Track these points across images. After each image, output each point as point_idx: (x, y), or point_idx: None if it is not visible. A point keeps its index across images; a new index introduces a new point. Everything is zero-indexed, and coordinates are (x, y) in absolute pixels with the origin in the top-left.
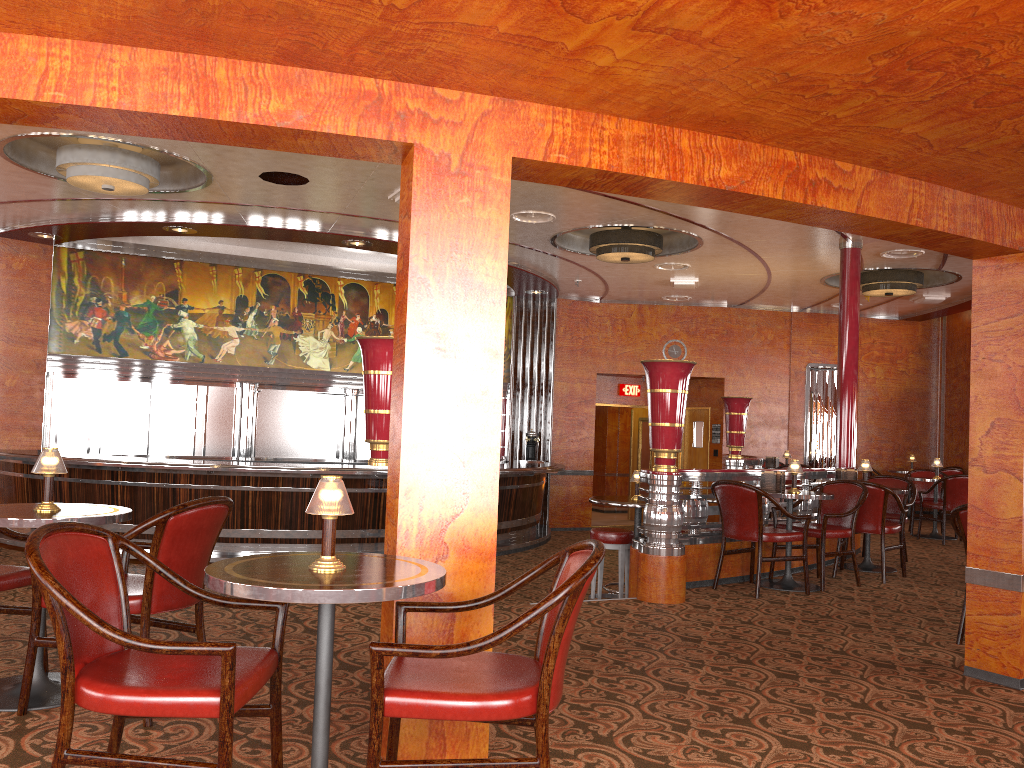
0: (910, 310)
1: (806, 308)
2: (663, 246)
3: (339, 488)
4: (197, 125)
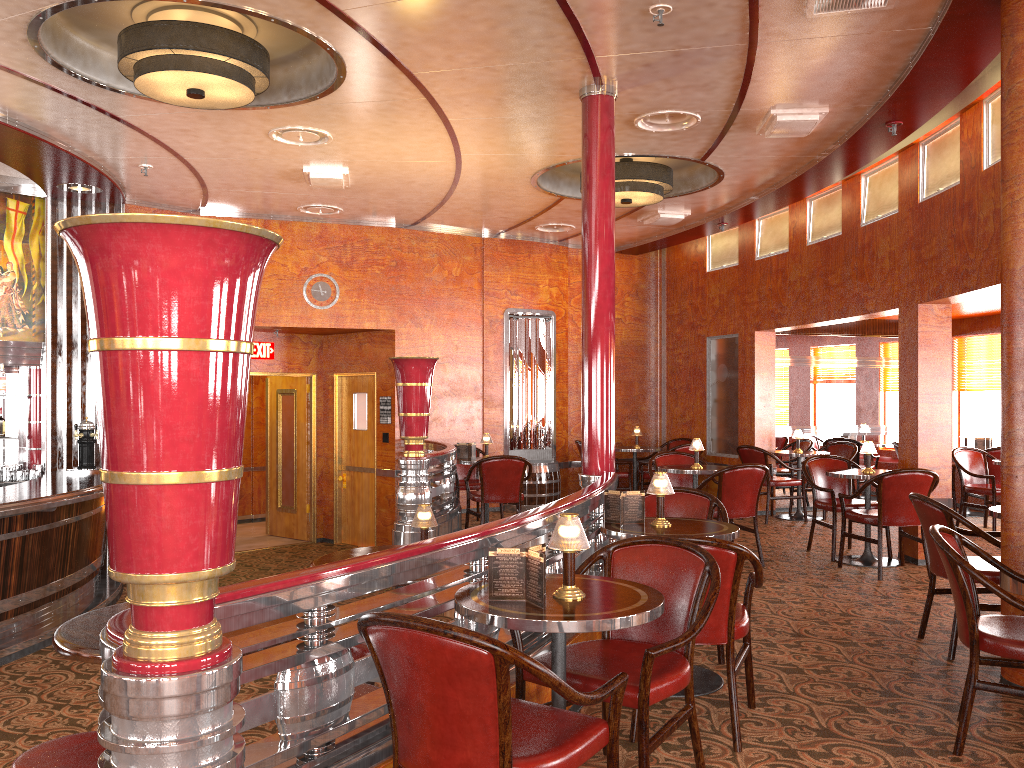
0: (631, 238)
1: (502, 232)
2: (278, 87)
3: None
4: None
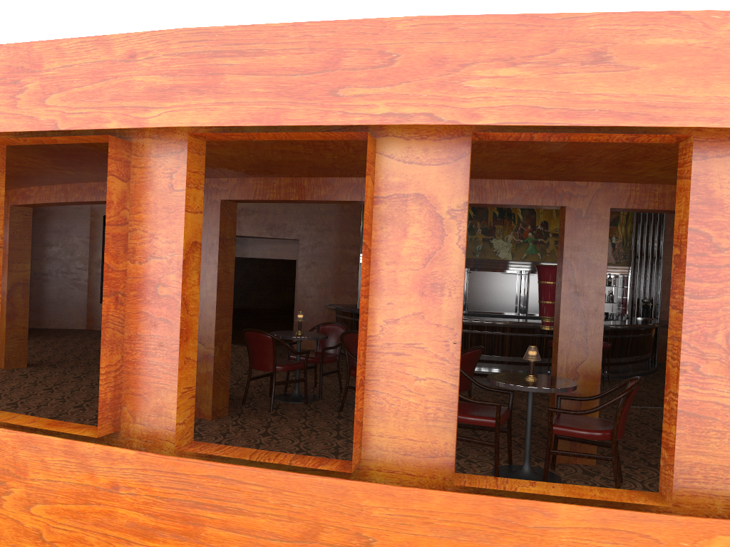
0: None
1: None
2: None
3: (535, 350)
4: (477, 204)
